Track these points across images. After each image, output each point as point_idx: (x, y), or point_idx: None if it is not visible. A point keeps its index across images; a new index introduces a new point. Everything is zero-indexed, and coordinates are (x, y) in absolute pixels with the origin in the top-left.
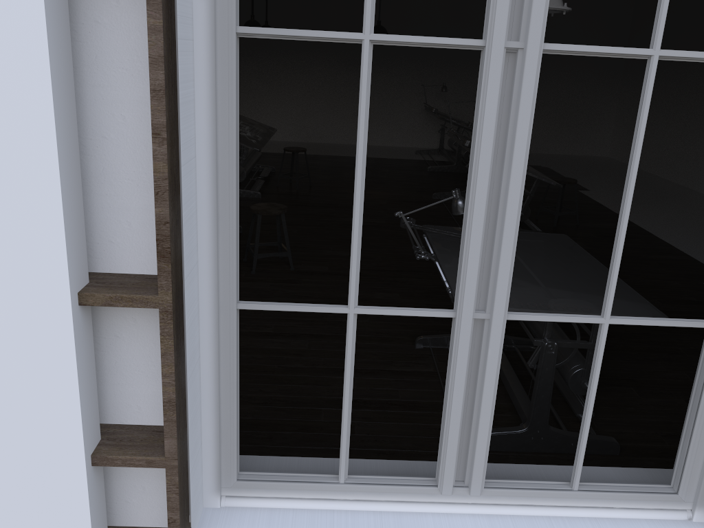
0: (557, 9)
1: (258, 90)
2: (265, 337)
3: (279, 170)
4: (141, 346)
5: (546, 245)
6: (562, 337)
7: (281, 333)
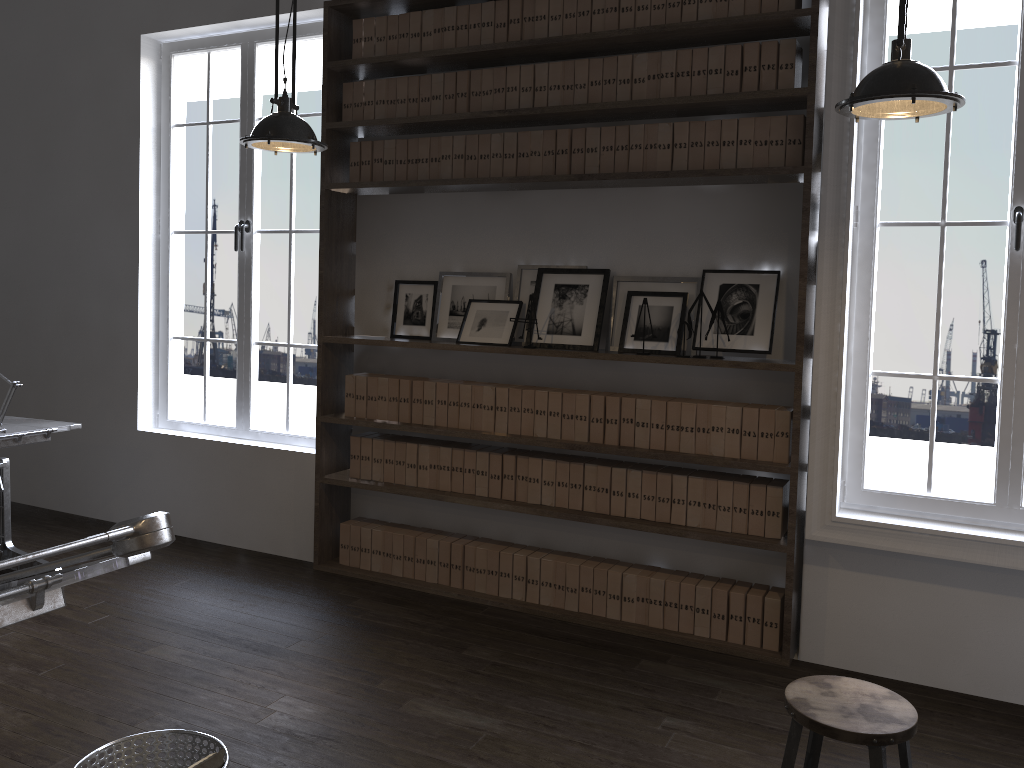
0: None
1: None
2: None
3: None
4: (366, 370)
5: None
6: None
7: None
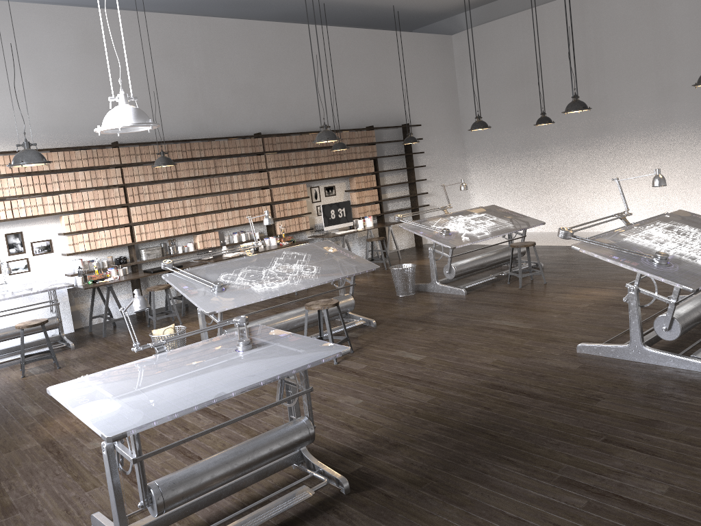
0: (106, 129)
1: (604, 178)
2: (200, 411)
3: (551, 265)
4: None
5: (286, 355)
6: (214, 456)
7: (213, 411)
